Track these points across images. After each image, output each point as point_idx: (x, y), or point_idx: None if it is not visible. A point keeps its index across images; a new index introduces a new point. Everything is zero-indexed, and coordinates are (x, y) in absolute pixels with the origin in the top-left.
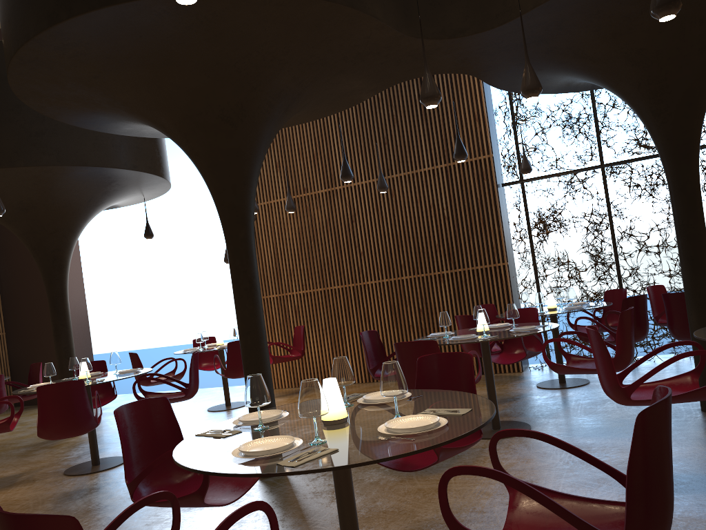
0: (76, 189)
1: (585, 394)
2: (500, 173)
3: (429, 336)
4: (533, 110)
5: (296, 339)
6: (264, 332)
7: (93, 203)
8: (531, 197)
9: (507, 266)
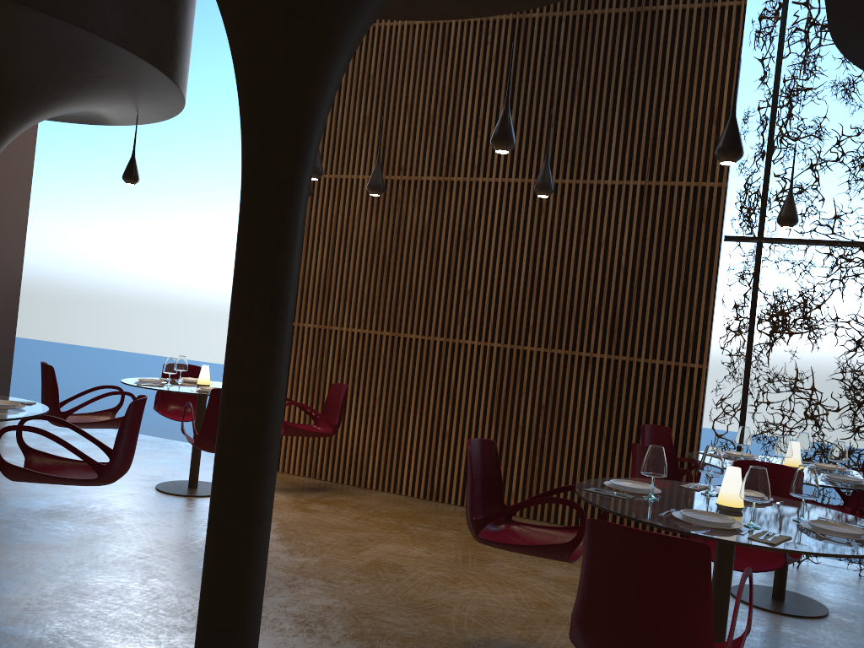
0: (8, 54)
1: (840, 645)
2: (726, 219)
3: (606, 484)
4: (807, 129)
5: (330, 404)
6: (279, 406)
7: (40, 91)
8: (767, 268)
9: (705, 371)
